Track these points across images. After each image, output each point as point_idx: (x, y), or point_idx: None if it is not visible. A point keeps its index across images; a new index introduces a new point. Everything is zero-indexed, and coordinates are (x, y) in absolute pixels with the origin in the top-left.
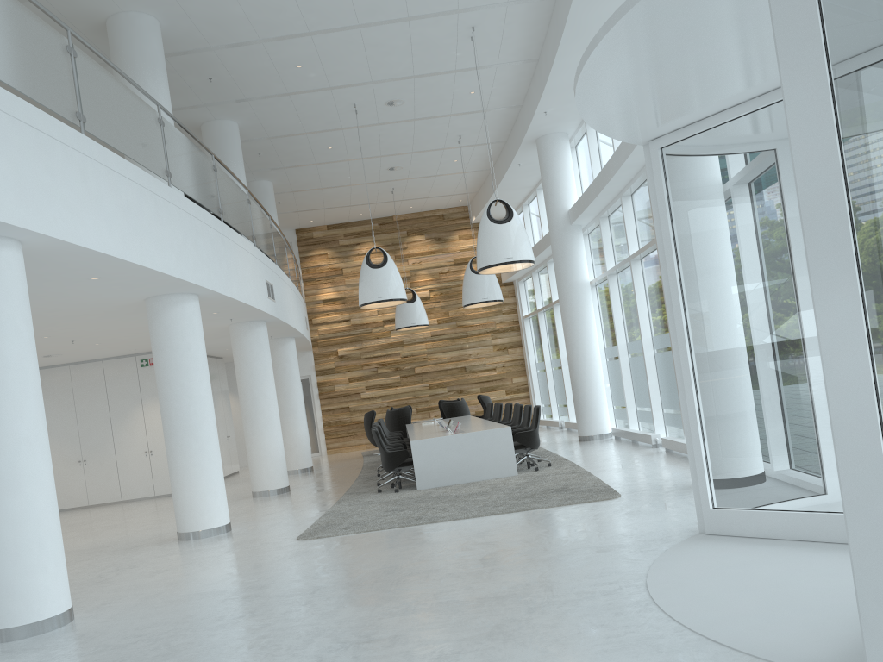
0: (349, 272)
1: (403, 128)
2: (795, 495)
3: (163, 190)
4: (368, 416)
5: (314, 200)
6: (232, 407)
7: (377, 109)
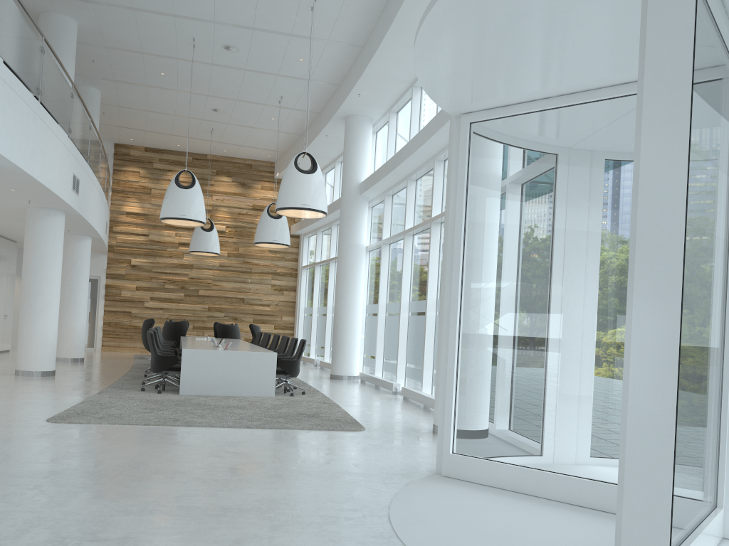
0: (157, 193)
1: (234, 75)
2: (527, 452)
3: None
4: (147, 323)
5: (138, 120)
6: (17, 290)
7: (214, 49)
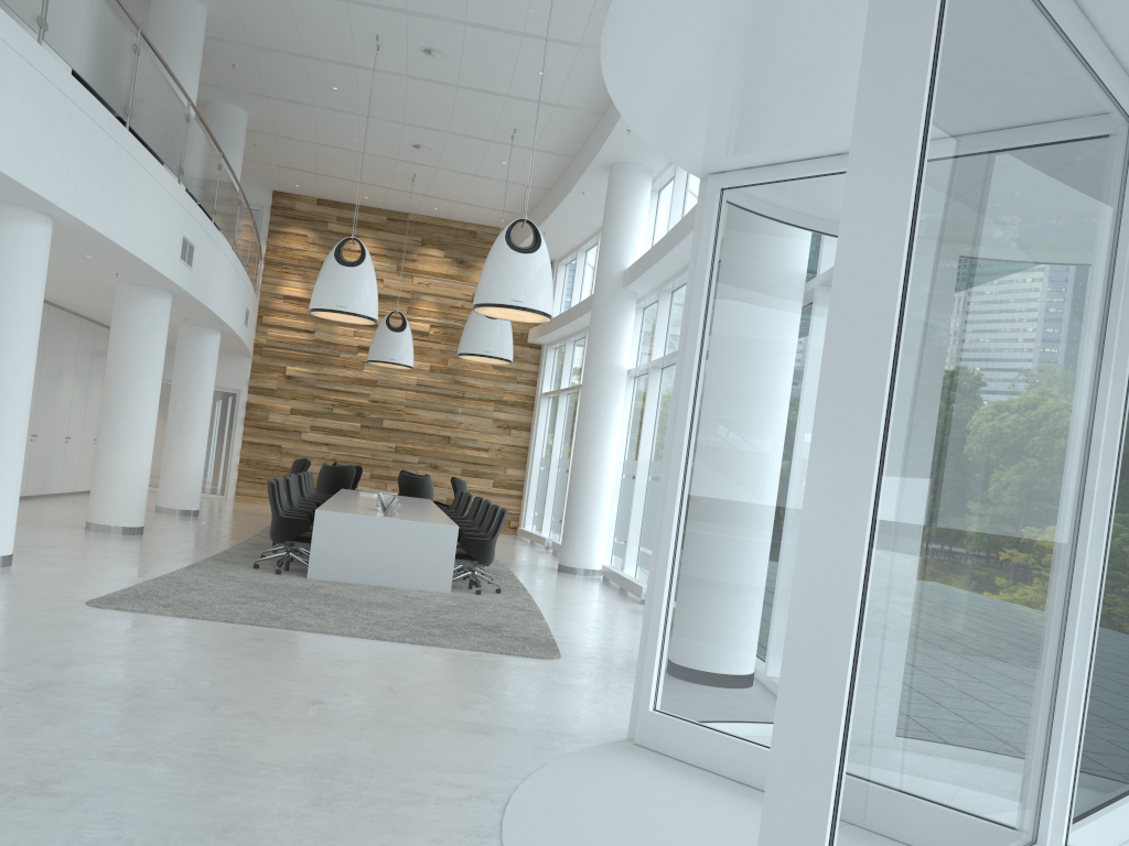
0: None
1: (441, 94)
2: (762, 721)
3: (23, 42)
4: (298, 465)
5: (304, 157)
6: None
7: (408, 53)
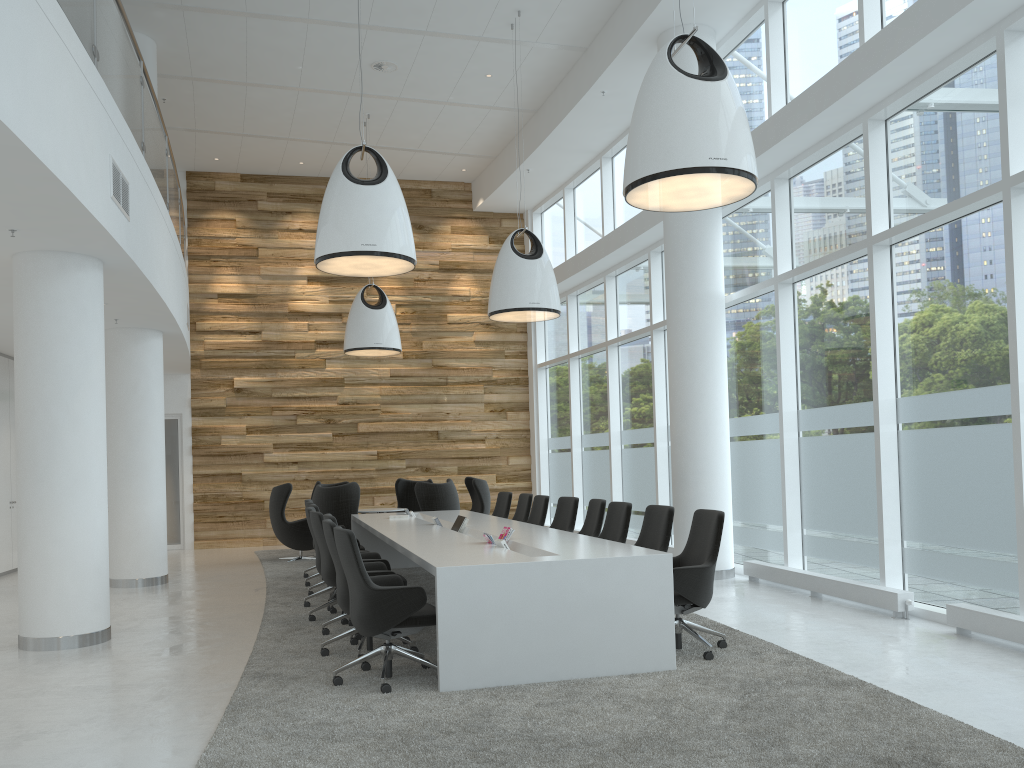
0: (269, 256)
1: None
2: None
3: None
4: (280, 493)
5: (228, 110)
6: None
7: None
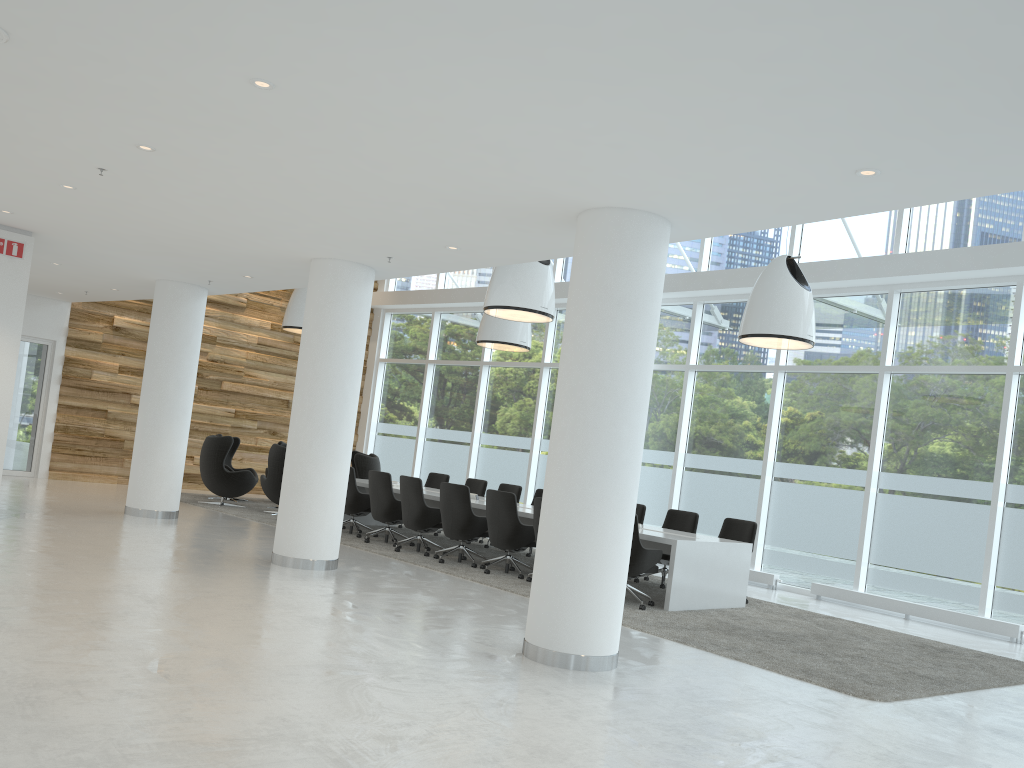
0: None
1: None
2: None
3: None
4: (222, 444)
5: None
6: None
7: None
